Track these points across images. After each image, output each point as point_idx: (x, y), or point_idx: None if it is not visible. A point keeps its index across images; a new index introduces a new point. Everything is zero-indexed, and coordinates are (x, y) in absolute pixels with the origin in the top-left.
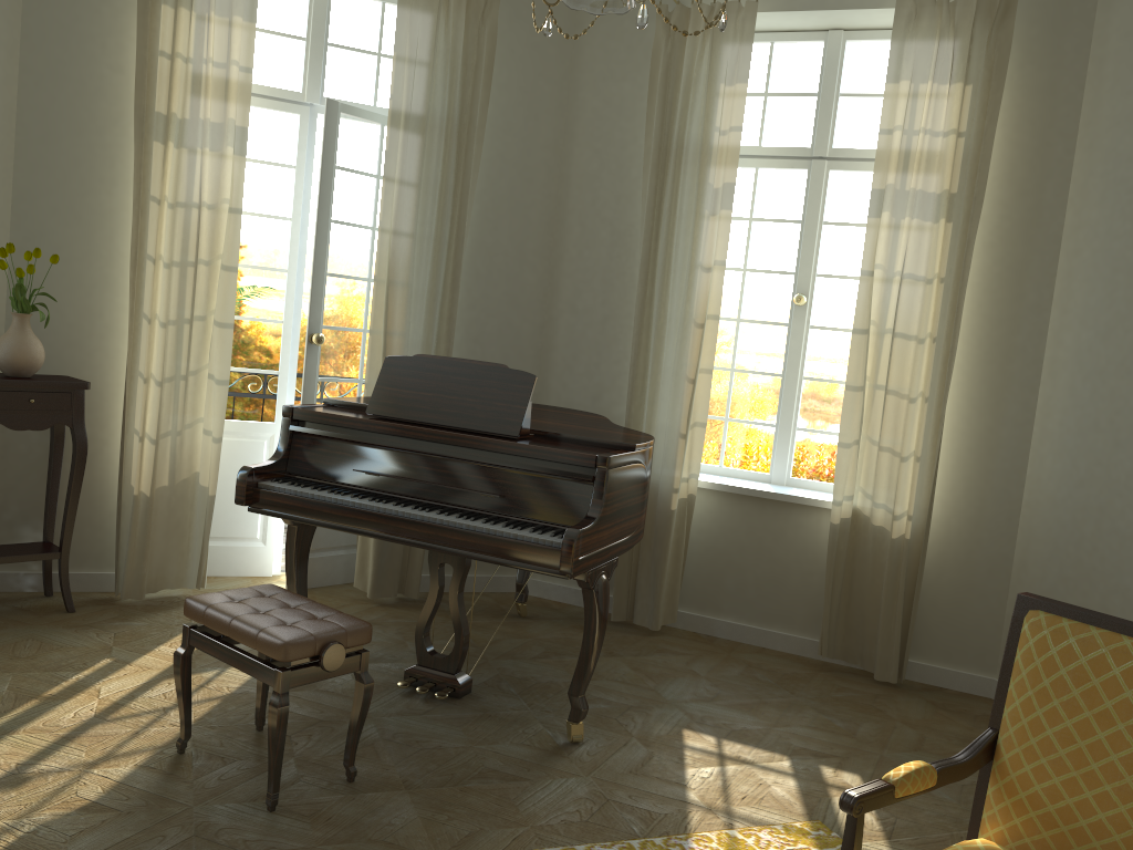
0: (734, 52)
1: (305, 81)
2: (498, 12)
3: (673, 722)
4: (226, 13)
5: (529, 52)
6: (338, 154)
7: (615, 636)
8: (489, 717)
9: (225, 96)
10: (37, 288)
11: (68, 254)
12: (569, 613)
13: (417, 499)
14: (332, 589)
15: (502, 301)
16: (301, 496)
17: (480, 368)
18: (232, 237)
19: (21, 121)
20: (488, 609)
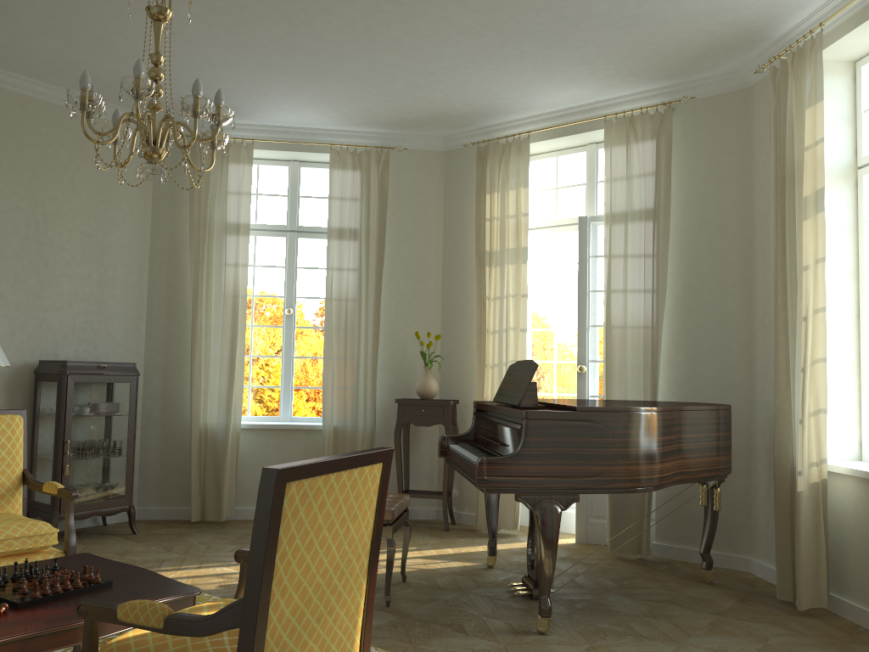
0: (809, 80)
1: (586, 208)
2: (672, 123)
3: (647, 650)
4: (514, 187)
5: (712, 139)
6: (592, 248)
7: (758, 608)
8: (525, 610)
9: (516, 232)
10: (451, 354)
11: (462, 334)
12: (758, 590)
13: (490, 451)
14: (608, 546)
15: (711, 327)
16: (451, 450)
17: (526, 364)
18: (523, 311)
19: (443, 271)
20: (692, 574)
